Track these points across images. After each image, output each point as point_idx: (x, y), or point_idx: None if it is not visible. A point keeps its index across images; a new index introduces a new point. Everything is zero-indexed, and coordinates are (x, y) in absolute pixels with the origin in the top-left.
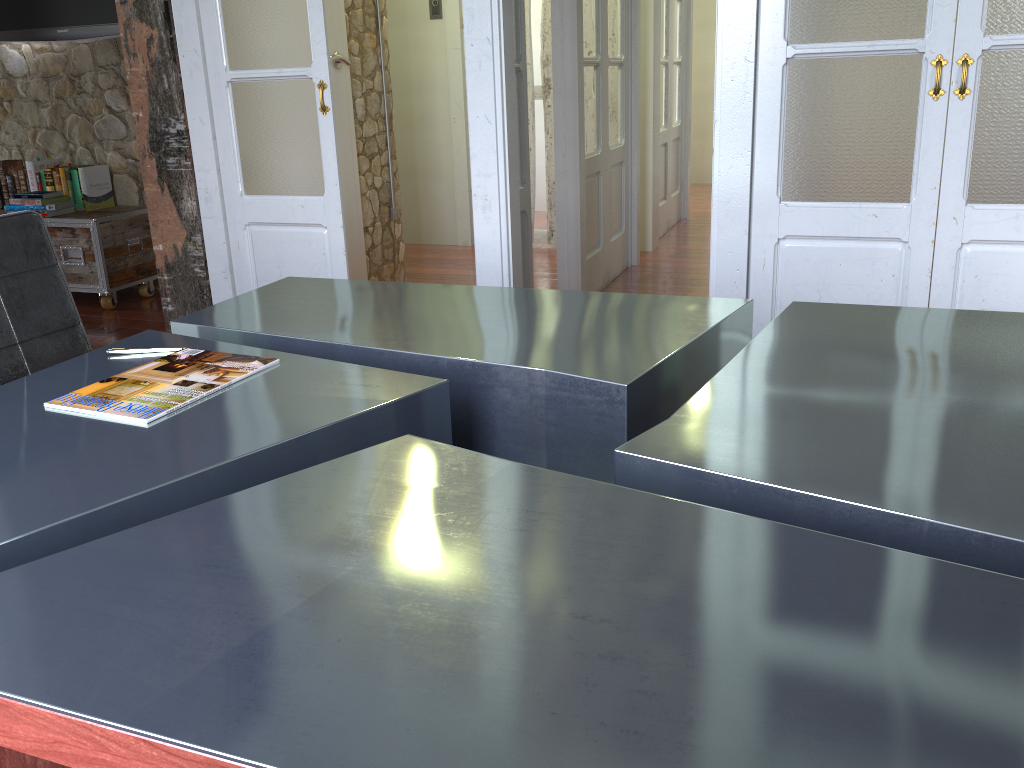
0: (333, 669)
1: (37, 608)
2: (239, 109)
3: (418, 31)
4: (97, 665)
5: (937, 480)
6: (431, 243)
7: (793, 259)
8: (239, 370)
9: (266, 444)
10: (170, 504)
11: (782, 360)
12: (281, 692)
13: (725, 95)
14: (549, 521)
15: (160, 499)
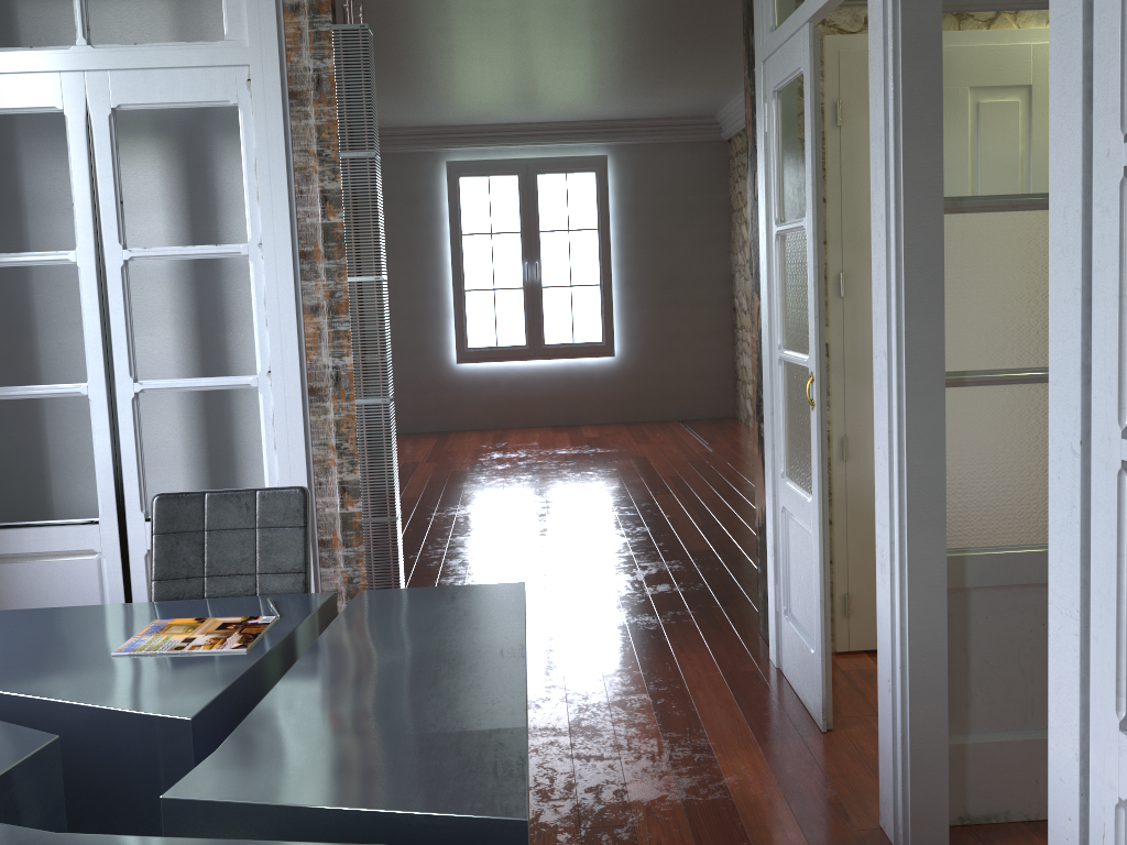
0: None
1: None
2: (785, 388)
3: None
4: None
5: None
6: None
7: None
8: (217, 645)
9: (56, 697)
10: (1, 705)
11: None
12: None
13: (1052, 500)
14: None
15: None
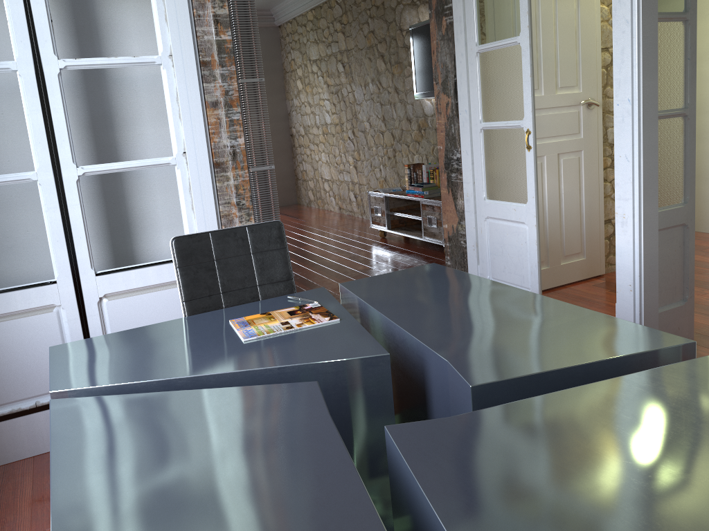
0: (116, 481)
1: (99, 414)
2: (486, 146)
3: (700, 67)
4: (77, 444)
5: (519, 527)
6: (698, 230)
7: None
8: (314, 321)
9: (261, 367)
10: (206, 385)
11: (607, 399)
12: (92, 481)
13: None
14: (284, 453)
15: (201, 381)
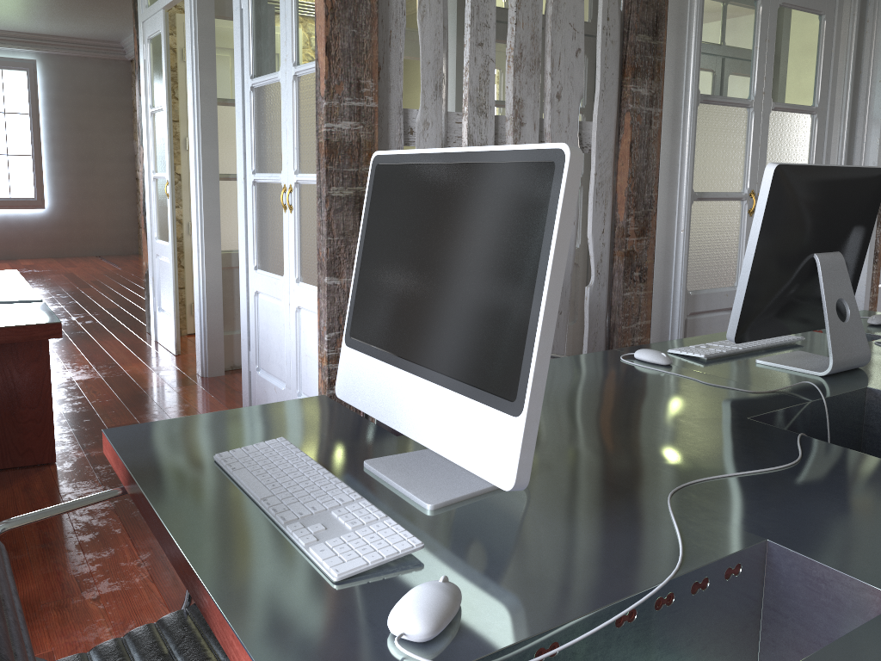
0: None
1: None
2: (156, 193)
3: None
4: None
5: None
6: None
7: (260, 306)
8: None
9: None
10: None
11: None
12: None
13: (238, 201)
14: None
15: None
